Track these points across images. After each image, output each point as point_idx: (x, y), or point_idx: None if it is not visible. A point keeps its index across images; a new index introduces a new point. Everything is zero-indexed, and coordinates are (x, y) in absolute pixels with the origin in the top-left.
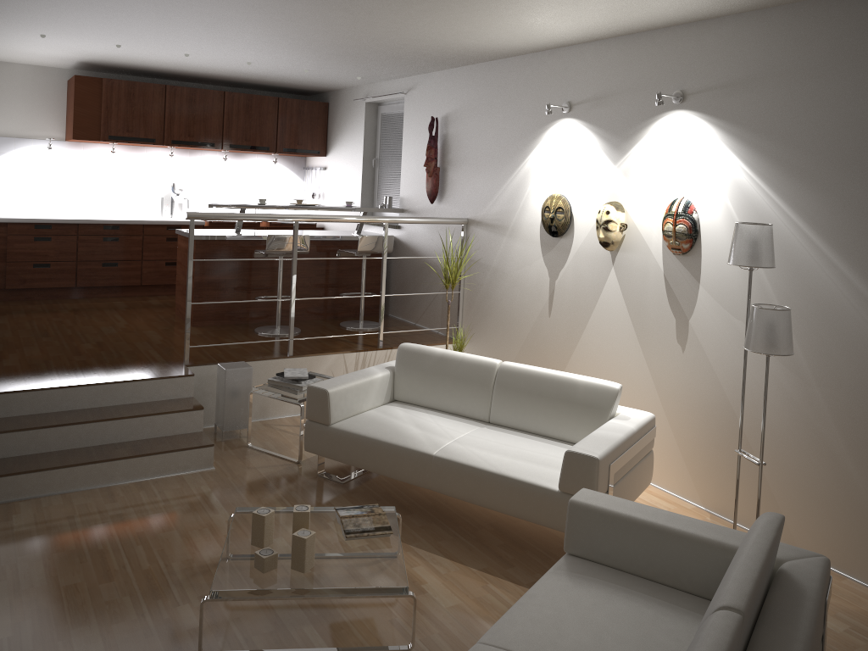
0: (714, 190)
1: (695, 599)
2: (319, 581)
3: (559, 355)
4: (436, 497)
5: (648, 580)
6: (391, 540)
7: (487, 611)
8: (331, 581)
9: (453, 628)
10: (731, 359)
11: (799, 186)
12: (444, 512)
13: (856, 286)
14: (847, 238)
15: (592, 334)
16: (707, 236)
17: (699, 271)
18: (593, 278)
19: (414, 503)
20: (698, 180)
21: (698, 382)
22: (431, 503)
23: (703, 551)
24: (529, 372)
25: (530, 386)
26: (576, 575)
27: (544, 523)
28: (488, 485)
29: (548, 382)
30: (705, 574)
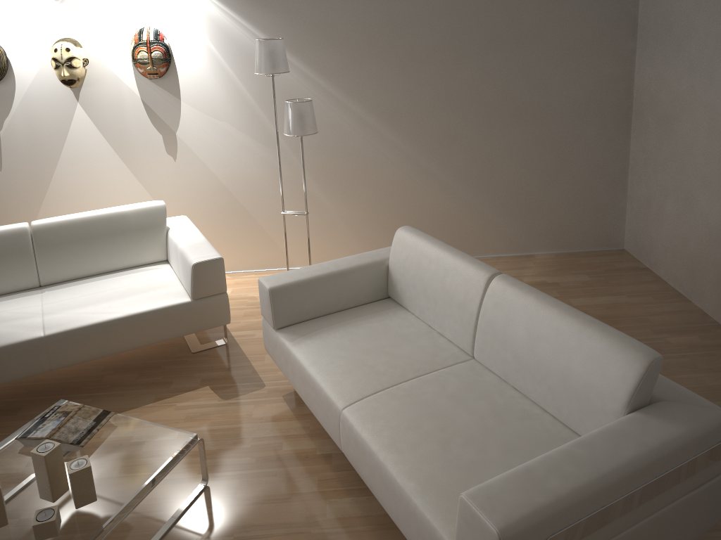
0: (181, 17)
1: (375, 304)
2: (124, 492)
3: (27, 204)
4: (19, 383)
5: (338, 312)
6: (115, 420)
7: (207, 419)
8: (134, 483)
9: (206, 447)
10: (222, 154)
11: (258, 8)
12: (49, 388)
13: (311, 77)
14: (300, 44)
15: (66, 172)
16: (181, 58)
17: (179, 90)
18: (55, 118)
19: (5, 401)
20: (163, 10)
21: (195, 180)
22: (23, 390)
23: (369, 272)
24: (71, 221)
25: (78, 233)
26: (310, 334)
27: (185, 333)
28: (121, 331)
29: (97, 223)
30: (372, 286)
